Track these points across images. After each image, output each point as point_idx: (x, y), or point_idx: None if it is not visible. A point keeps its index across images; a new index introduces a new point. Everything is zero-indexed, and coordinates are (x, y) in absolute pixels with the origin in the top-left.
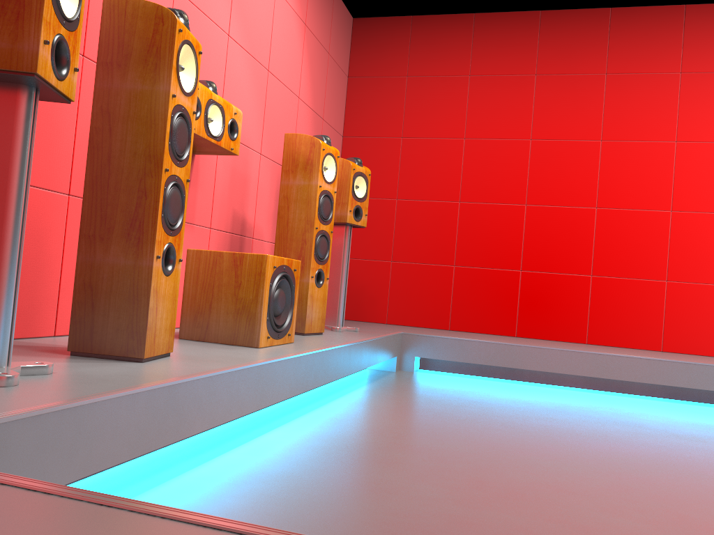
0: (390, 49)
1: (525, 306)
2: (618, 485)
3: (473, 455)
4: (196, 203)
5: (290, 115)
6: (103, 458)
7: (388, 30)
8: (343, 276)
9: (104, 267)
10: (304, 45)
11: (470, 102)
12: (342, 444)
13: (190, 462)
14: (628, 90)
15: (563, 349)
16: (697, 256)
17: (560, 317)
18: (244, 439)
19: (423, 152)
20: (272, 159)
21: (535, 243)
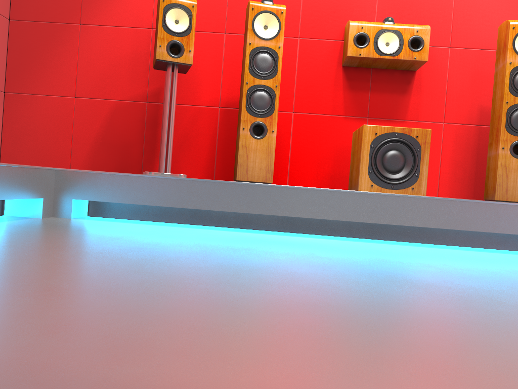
0: None
1: None
2: (358, 287)
3: (365, 262)
4: (421, 105)
5: None
6: (144, 200)
7: None
8: None
9: (237, 138)
10: None
11: None
12: (319, 245)
13: (230, 230)
14: None
15: None
16: None
17: None
18: (288, 235)
19: None
20: None
21: None
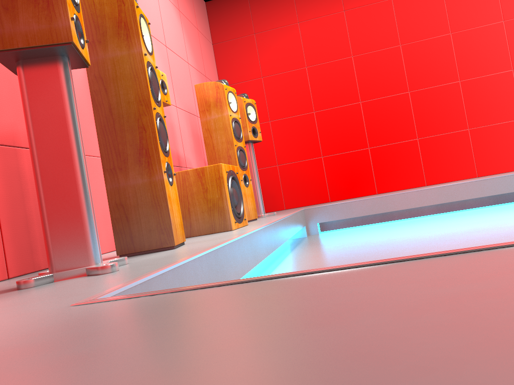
0: (237, 18)
1: (378, 171)
2: None
3: None
4: None
5: (186, 77)
6: None
7: (233, 5)
8: (256, 178)
9: (128, 189)
10: (182, 25)
11: (303, 40)
12: None
13: None
14: (410, 6)
15: (417, 190)
16: (484, 106)
17: (404, 172)
18: None
19: (280, 84)
20: (184, 109)
21: (373, 126)
